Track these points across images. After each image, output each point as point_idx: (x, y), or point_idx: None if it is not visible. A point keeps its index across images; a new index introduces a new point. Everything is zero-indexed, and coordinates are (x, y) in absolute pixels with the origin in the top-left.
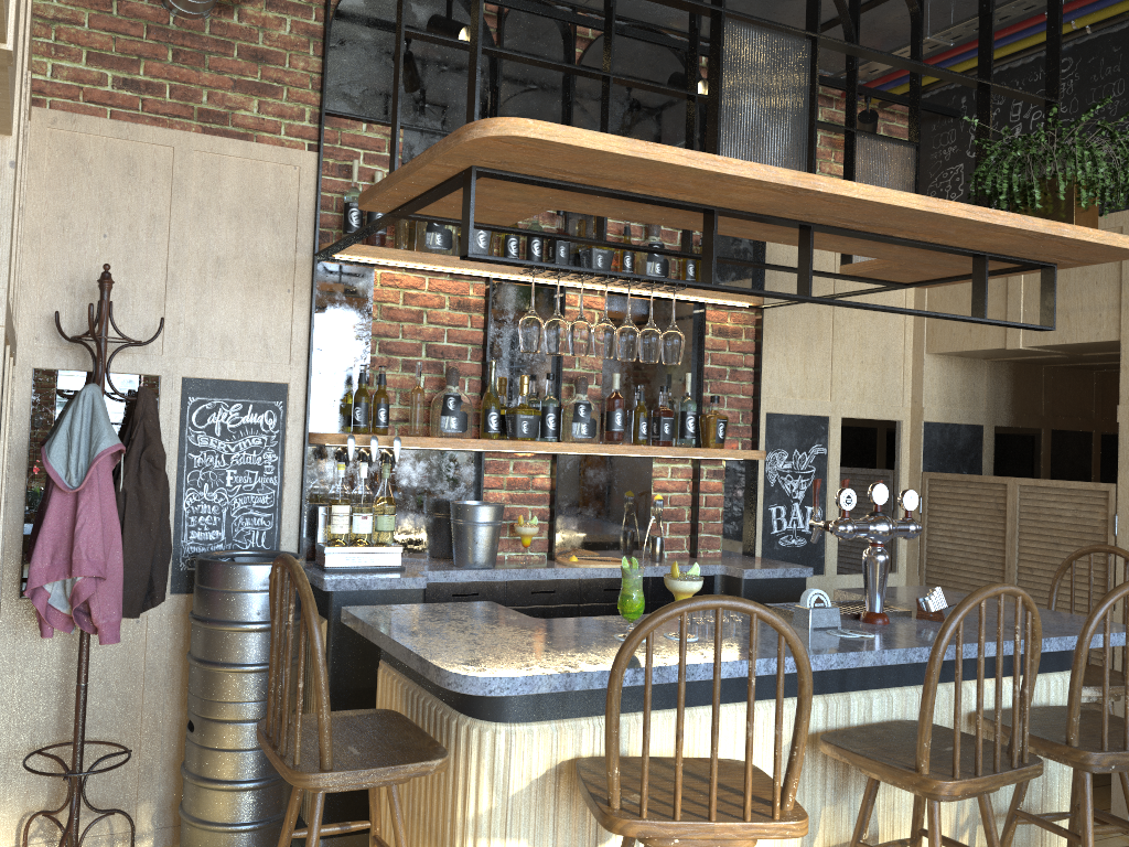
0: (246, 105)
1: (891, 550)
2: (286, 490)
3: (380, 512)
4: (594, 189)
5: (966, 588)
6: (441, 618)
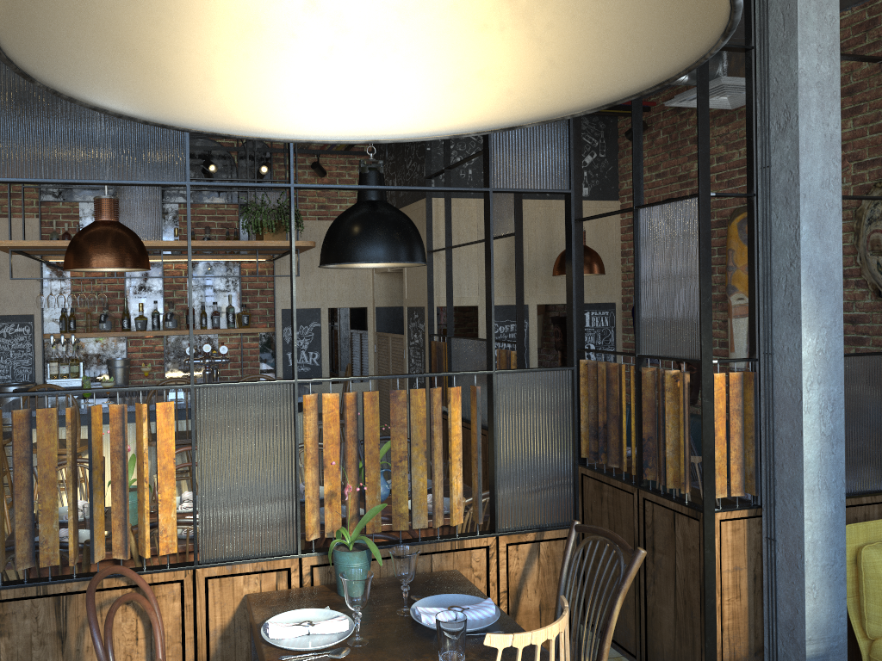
0: (7, 203)
1: (364, 371)
2: (36, 357)
3: (71, 364)
4: (60, 250)
5: (384, 387)
6: (40, 400)
